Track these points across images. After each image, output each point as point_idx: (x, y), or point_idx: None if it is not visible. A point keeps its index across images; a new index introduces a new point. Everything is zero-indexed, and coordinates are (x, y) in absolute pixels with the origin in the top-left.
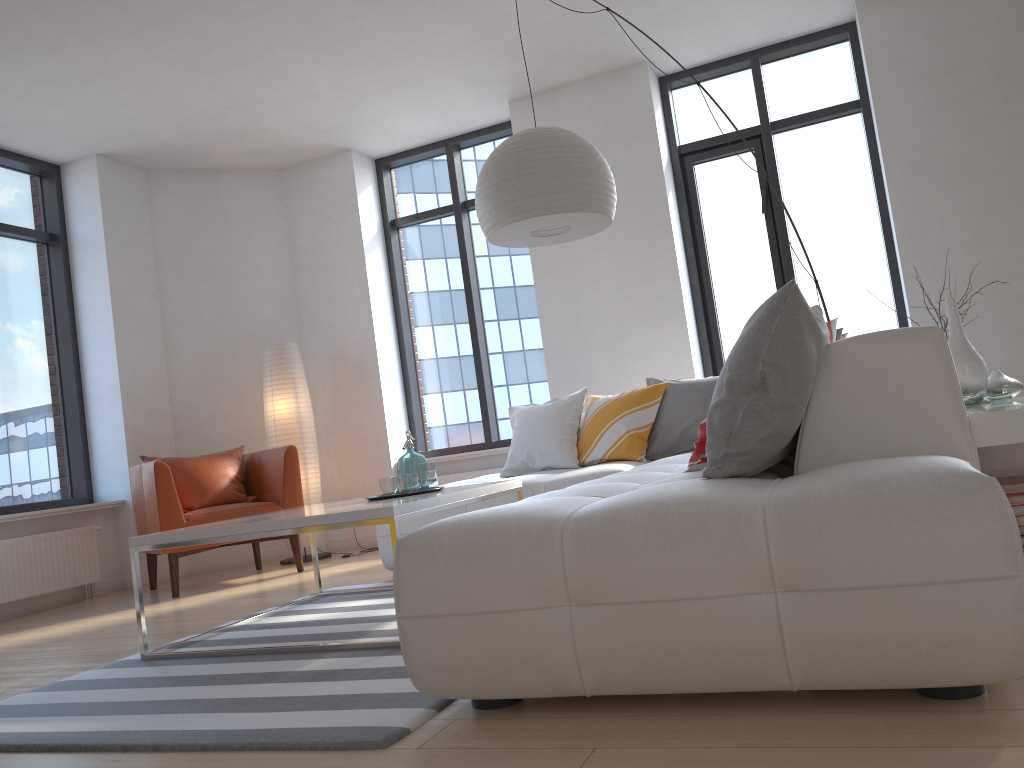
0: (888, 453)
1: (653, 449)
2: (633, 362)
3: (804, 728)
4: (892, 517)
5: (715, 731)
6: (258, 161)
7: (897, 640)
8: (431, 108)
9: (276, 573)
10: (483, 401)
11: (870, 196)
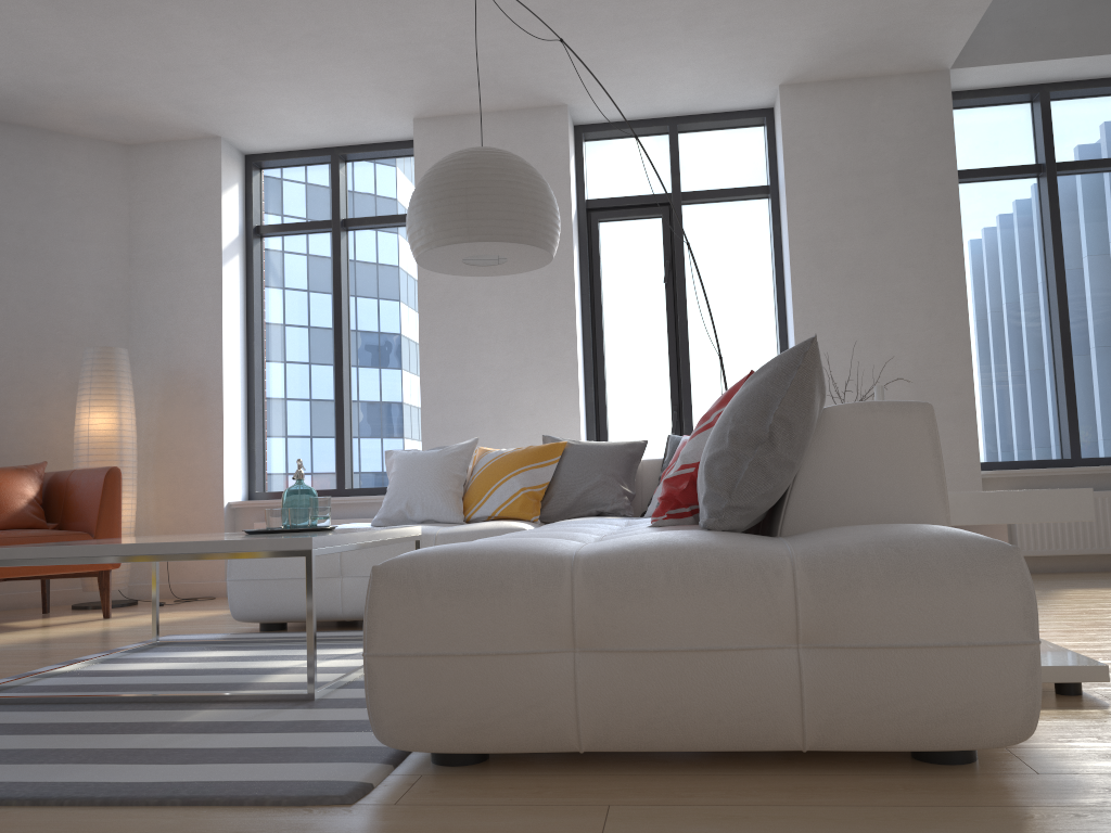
0: (872, 522)
1: (547, 511)
2: (517, 418)
3: (822, 788)
4: (922, 578)
5: (731, 790)
6: (104, 130)
7: (916, 701)
8: (327, 109)
9: (73, 618)
10: (340, 443)
11: (768, 282)
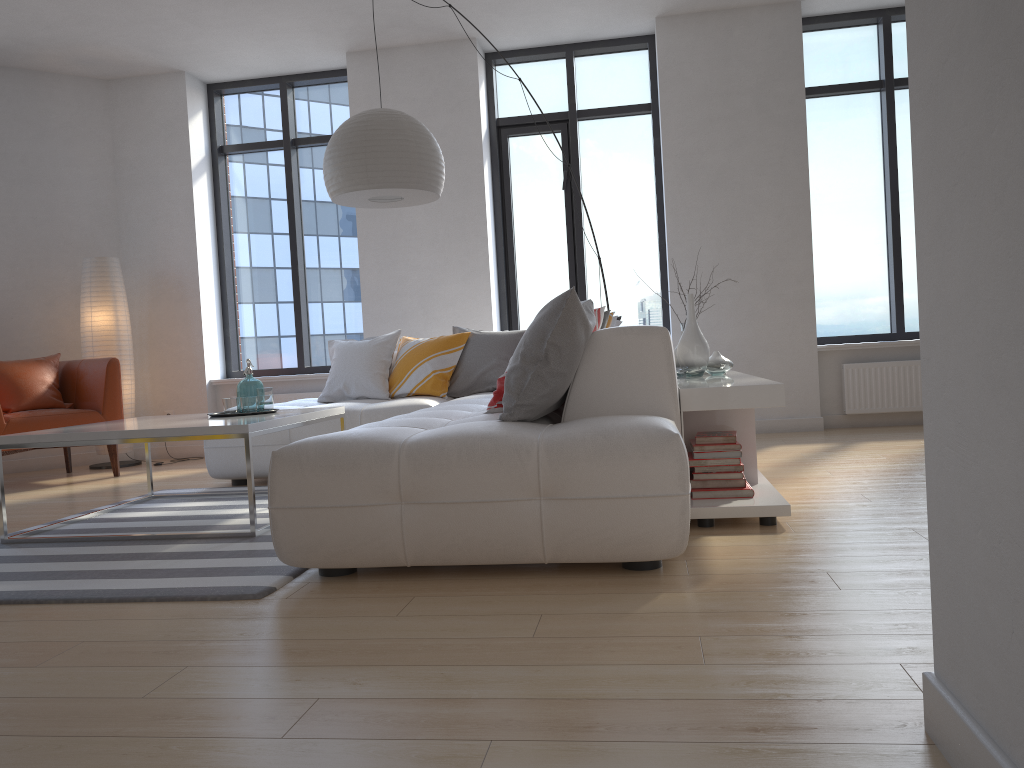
0: (625, 411)
1: (454, 388)
2: (441, 308)
3: (549, 585)
4: (616, 455)
5: (493, 587)
6: (86, 70)
7: (611, 532)
8: (271, 48)
9: (90, 477)
10: (299, 329)
11: (651, 187)
